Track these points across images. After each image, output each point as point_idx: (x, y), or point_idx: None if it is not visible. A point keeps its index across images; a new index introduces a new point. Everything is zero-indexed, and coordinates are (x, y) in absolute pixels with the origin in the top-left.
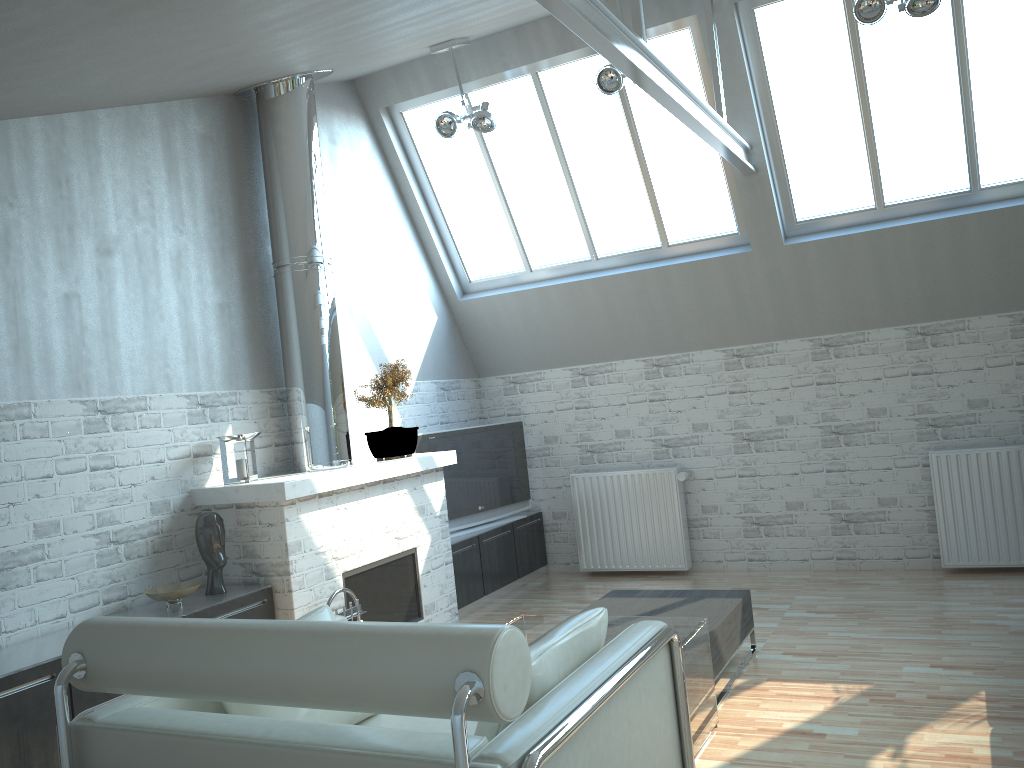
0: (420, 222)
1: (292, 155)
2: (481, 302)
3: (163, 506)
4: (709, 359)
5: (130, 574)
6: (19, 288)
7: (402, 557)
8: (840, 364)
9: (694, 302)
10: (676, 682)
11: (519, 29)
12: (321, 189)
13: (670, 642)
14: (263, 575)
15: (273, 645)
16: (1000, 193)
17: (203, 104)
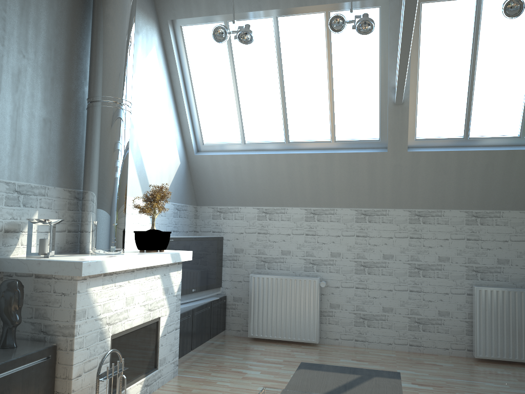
0: (180, 100)
1: (116, 24)
2: (209, 158)
3: None
4: (346, 214)
5: None
6: None
7: (150, 324)
8: (425, 227)
9: (345, 178)
10: None
11: None
12: (132, 54)
13: None
14: (50, 334)
15: None
16: None
17: None
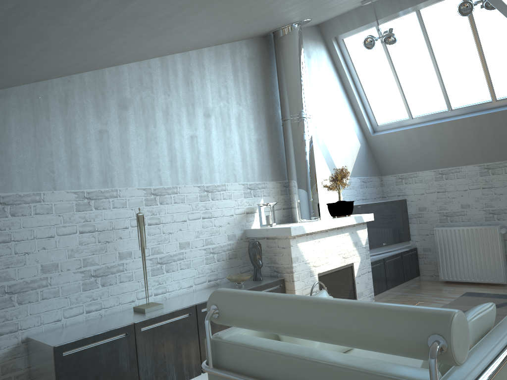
0: (351, 95)
1: (291, 64)
2: (384, 136)
3: (233, 237)
4: None
5: (219, 268)
6: (172, 133)
7: (346, 267)
8: None
9: None
10: None
11: None
12: (305, 80)
13: None
14: (279, 272)
15: (316, 309)
16: None
17: (249, 42)
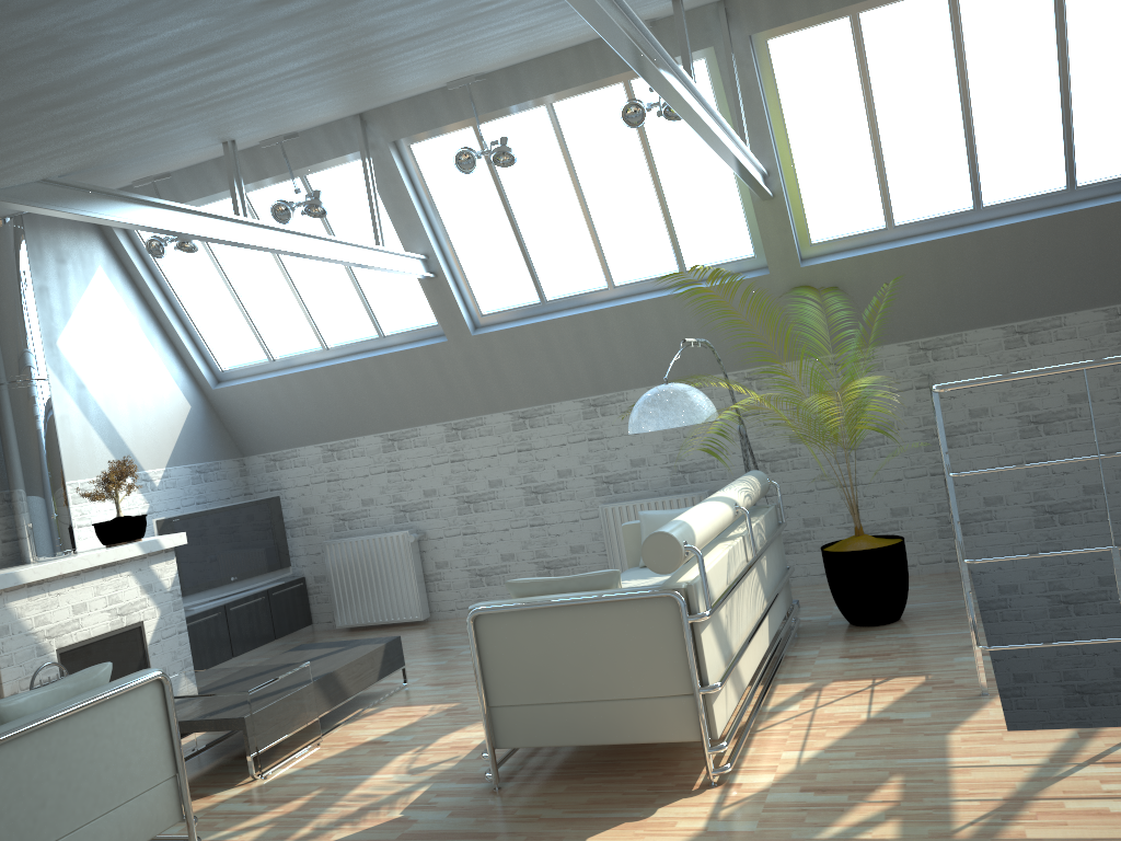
0: (165, 321)
1: (1, 287)
2: (232, 390)
3: None
4: (433, 432)
5: None
6: None
7: (127, 630)
8: (535, 433)
9: (412, 384)
10: (167, 708)
11: (219, 160)
12: (33, 314)
13: (162, 681)
14: None
15: None
16: (630, 290)
17: None
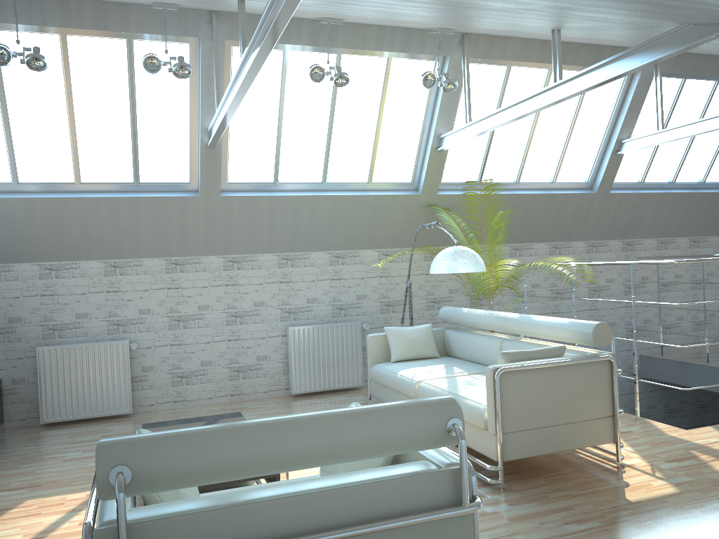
0: None
1: None
2: None
3: None
4: (155, 264)
5: None
6: None
7: None
8: (240, 273)
9: (152, 224)
10: None
11: None
12: None
13: None
14: None
15: (317, 426)
16: (335, 187)
17: None
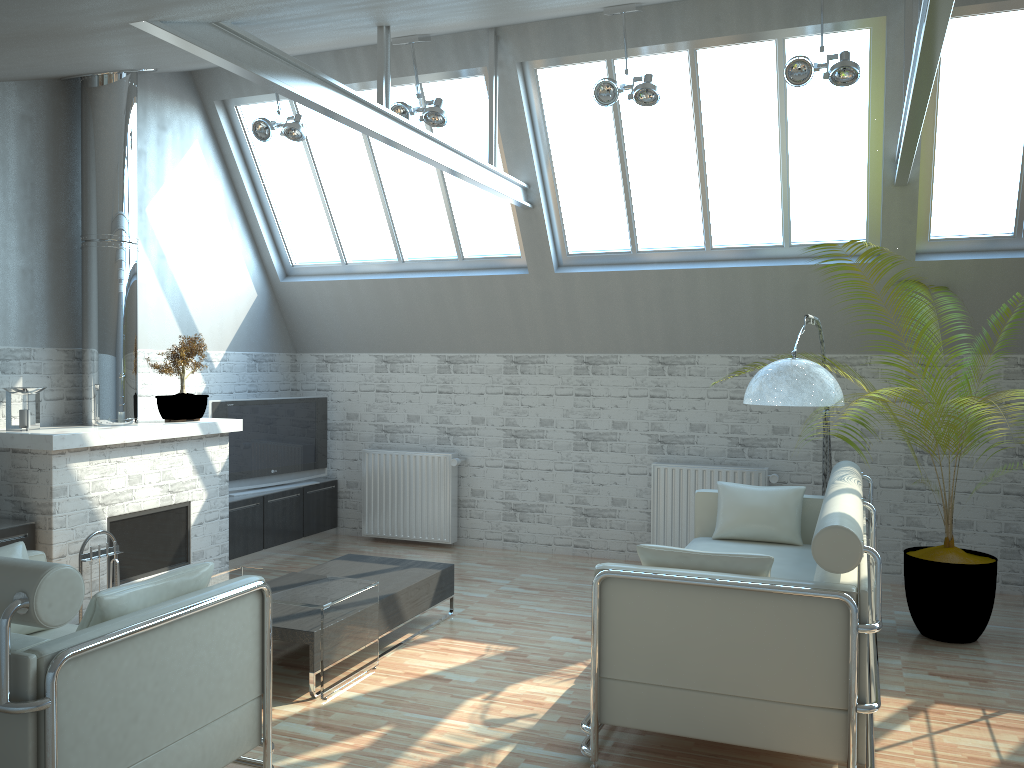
0: (248, 207)
1: (107, 142)
2: (300, 286)
3: None
4: (492, 362)
5: None
6: None
7: (175, 508)
8: (596, 380)
9: (481, 311)
10: (264, 621)
11: (338, 52)
12: (133, 175)
13: (262, 592)
14: (30, 512)
15: None
16: (727, 254)
17: (25, 87)
